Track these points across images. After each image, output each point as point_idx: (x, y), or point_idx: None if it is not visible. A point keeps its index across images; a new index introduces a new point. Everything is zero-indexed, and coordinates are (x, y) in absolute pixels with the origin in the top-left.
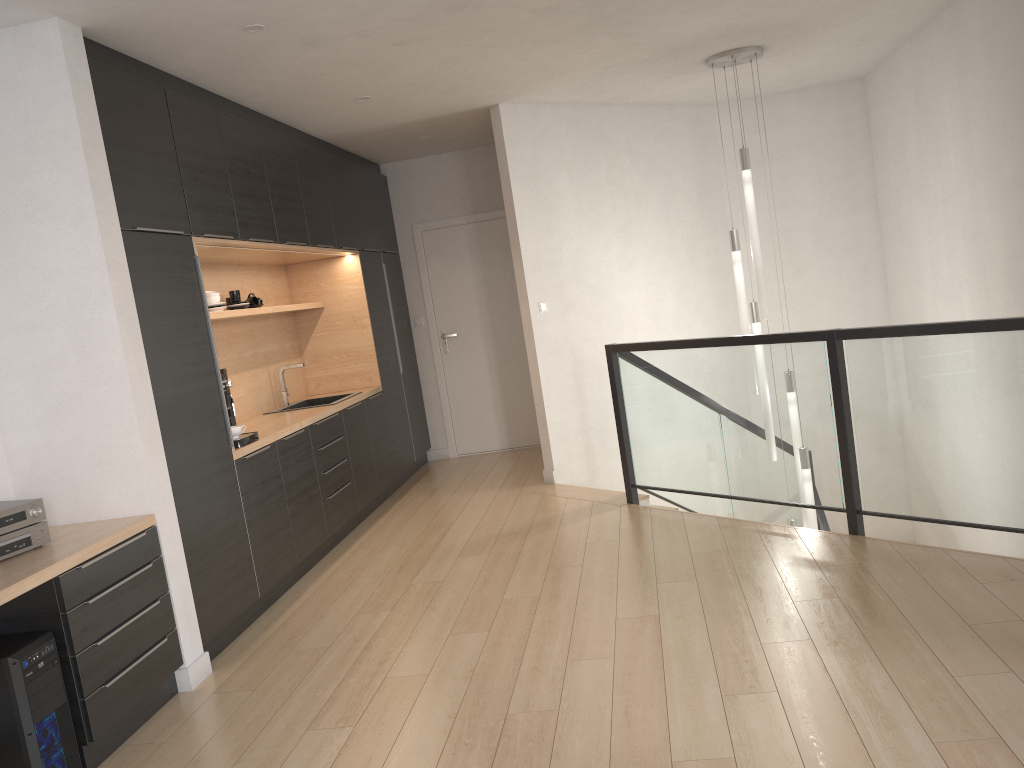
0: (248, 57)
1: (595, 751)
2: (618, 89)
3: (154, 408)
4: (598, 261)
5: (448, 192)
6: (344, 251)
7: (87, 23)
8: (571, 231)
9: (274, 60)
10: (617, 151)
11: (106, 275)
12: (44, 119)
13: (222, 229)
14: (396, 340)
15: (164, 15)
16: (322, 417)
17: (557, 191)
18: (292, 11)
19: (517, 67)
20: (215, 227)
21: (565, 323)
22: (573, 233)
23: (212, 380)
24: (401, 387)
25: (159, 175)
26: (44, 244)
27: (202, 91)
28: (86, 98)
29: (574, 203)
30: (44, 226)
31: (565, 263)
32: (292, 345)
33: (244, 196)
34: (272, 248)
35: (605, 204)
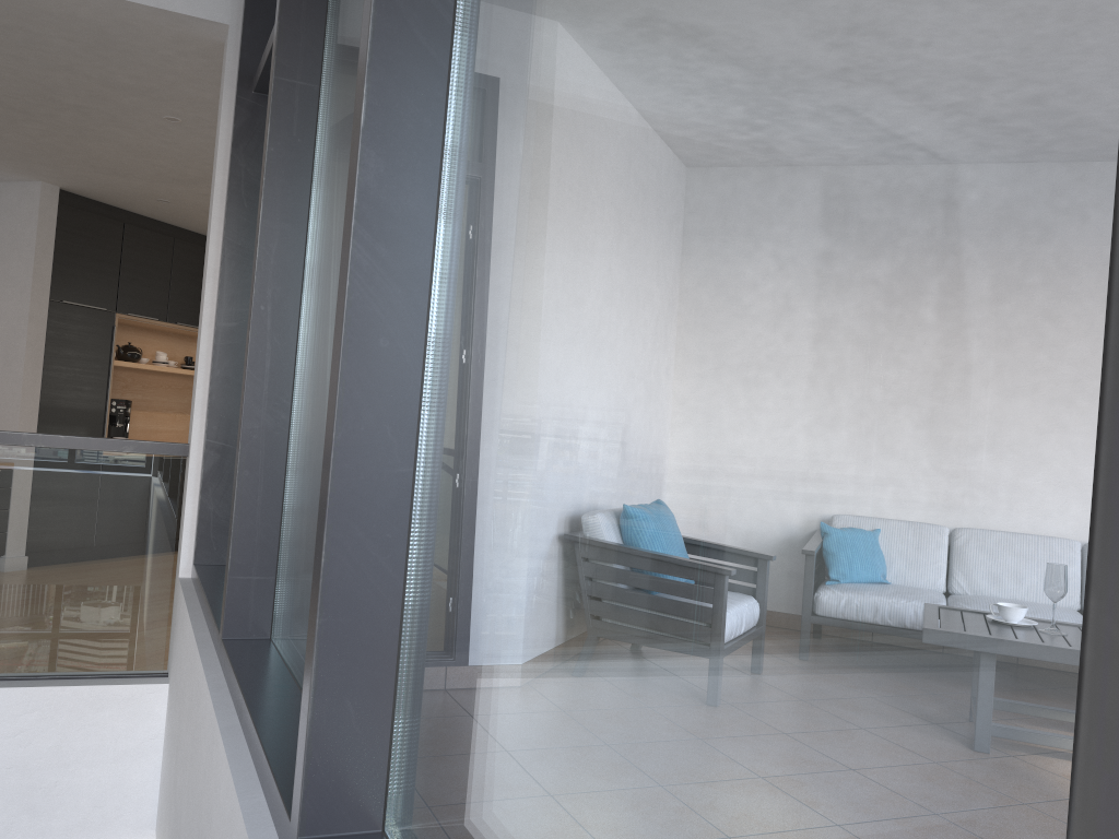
0: (180, 213)
1: None
2: None
3: (38, 404)
4: None
5: None
6: None
7: (61, 185)
8: None
9: (199, 217)
10: None
11: (27, 323)
12: (22, 233)
13: (150, 313)
14: None
15: (101, 188)
16: None
17: None
18: (177, 197)
19: None
20: (142, 310)
21: None
22: None
23: (100, 402)
24: None
25: (98, 273)
26: (5, 299)
27: (169, 226)
28: (49, 225)
29: None
30: (7, 289)
31: None
32: None
33: (183, 295)
34: None
35: None
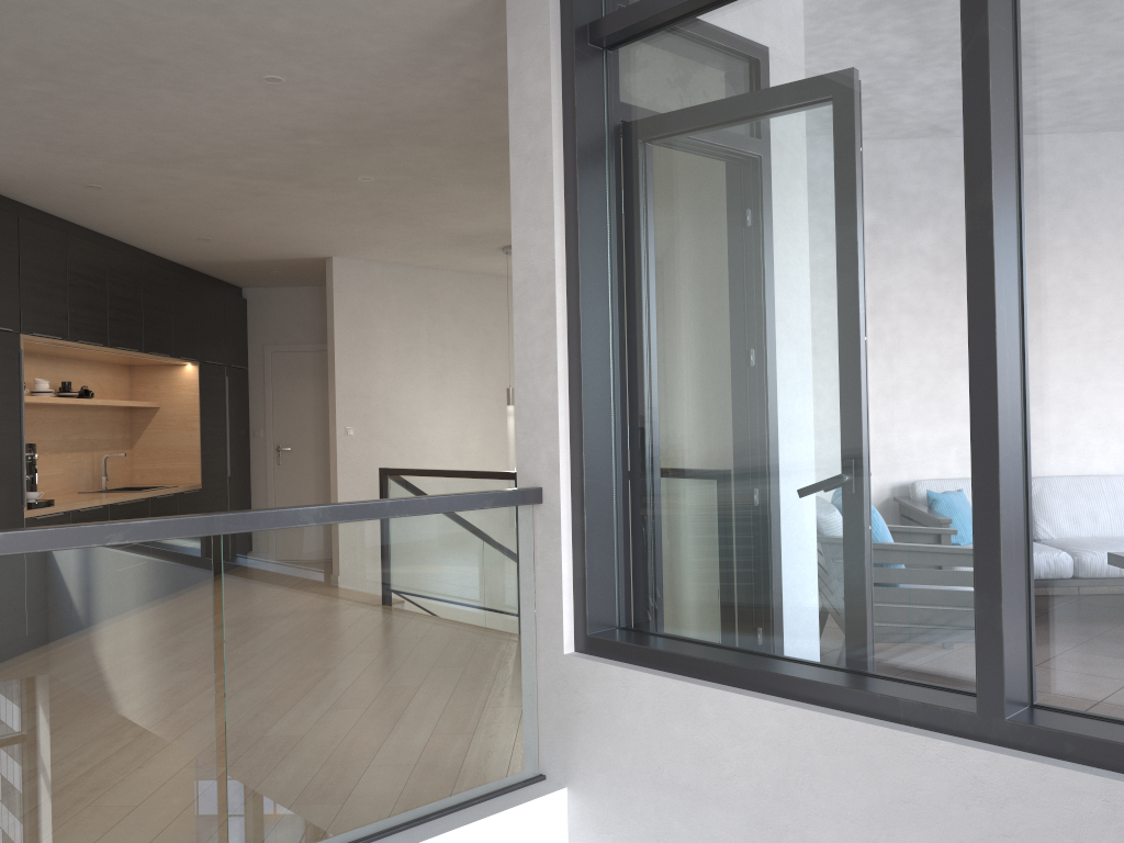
0: (93, 202)
1: (218, 729)
2: (438, 259)
3: None
4: (409, 399)
5: (301, 321)
6: (182, 360)
7: None
8: (386, 370)
9: (116, 207)
10: (440, 308)
11: None
12: None
13: (52, 330)
14: (228, 446)
15: (19, 172)
16: (126, 499)
17: (378, 335)
18: (122, 181)
19: (333, 234)
20: (45, 328)
21: (369, 448)
22: (388, 372)
23: (16, 450)
24: (226, 489)
25: None
26: None
27: (57, 219)
28: None
29: (393, 347)
30: None
31: (377, 397)
32: (123, 437)
33: (80, 306)
34: (102, 350)
35: (423, 351)
